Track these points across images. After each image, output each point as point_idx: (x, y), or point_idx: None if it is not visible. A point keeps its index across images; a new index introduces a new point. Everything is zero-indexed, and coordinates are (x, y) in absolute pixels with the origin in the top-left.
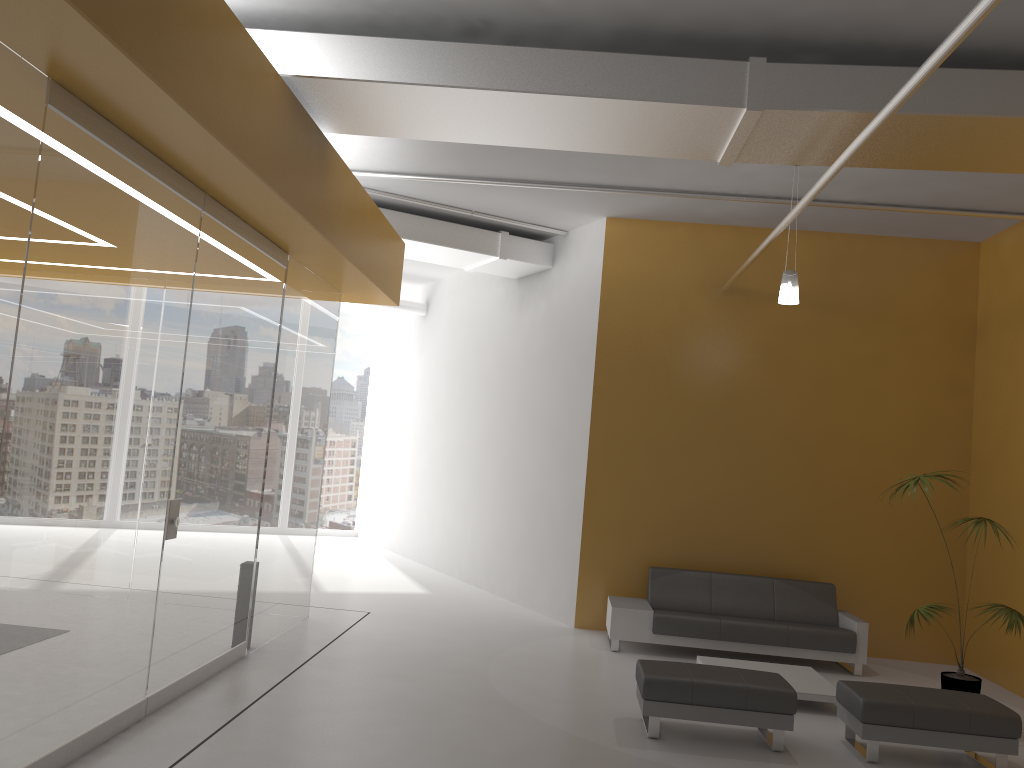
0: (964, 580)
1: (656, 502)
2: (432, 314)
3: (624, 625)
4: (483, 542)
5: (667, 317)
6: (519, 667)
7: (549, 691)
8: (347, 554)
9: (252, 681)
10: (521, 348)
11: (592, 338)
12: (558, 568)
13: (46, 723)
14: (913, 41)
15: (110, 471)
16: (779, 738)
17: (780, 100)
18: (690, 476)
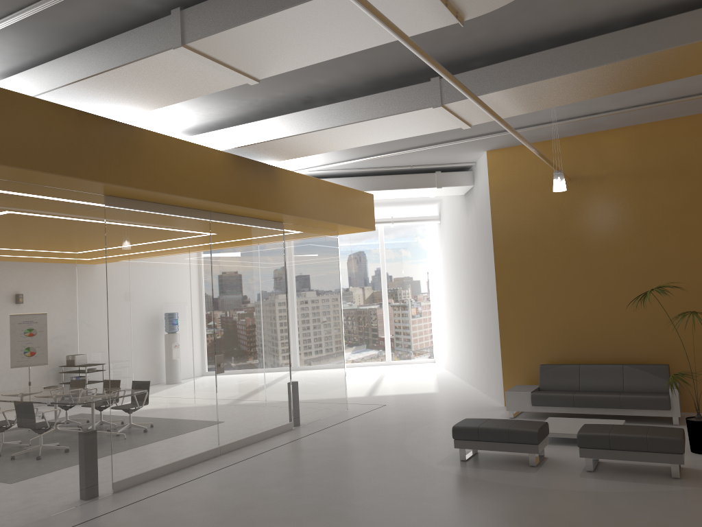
0: None
1: (544, 323)
2: (441, 221)
3: (514, 402)
4: (472, 359)
5: (533, 205)
6: (435, 429)
7: (435, 440)
8: (415, 373)
9: (283, 440)
10: (470, 237)
11: (490, 227)
12: (496, 370)
13: (156, 453)
14: (520, 41)
15: (173, 346)
16: (532, 458)
17: (450, 97)
18: (563, 304)
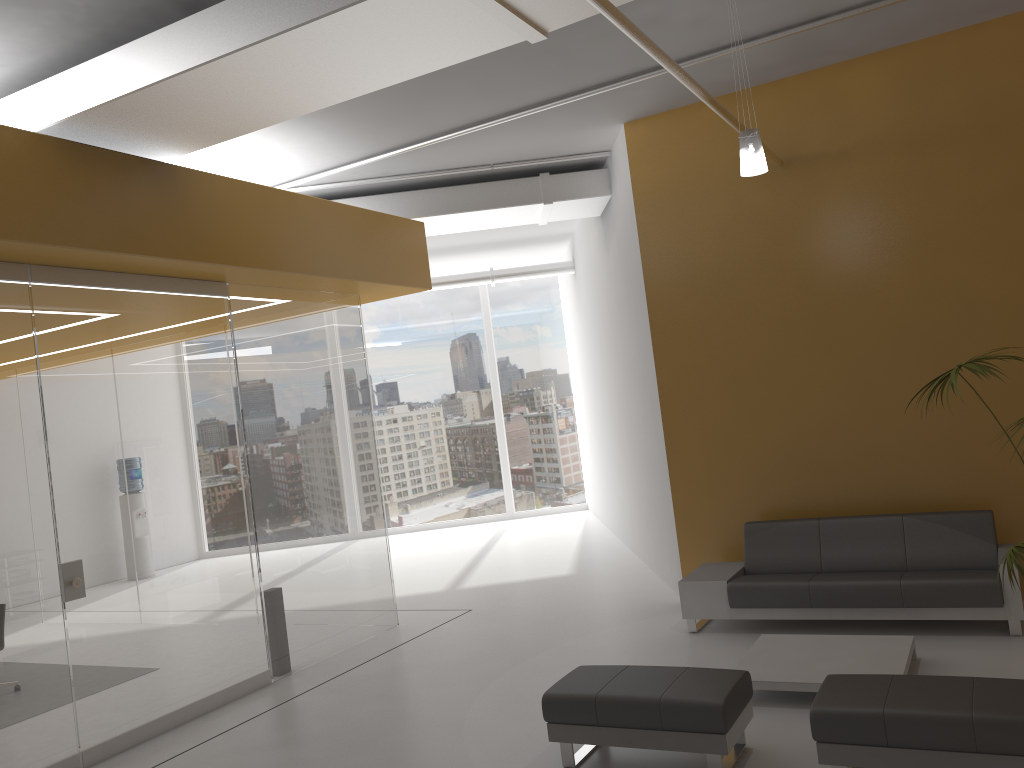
0: None
1: (749, 443)
2: (576, 271)
3: (696, 601)
4: (633, 509)
5: (716, 219)
6: (541, 669)
7: (531, 702)
8: (548, 534)
9: (235, 716)
10: (614, 292)
11: (640, 267)
12: (668, 534)
13: None
14: None
15: None
16: (715, 764)
17: None
18: (784, 404)
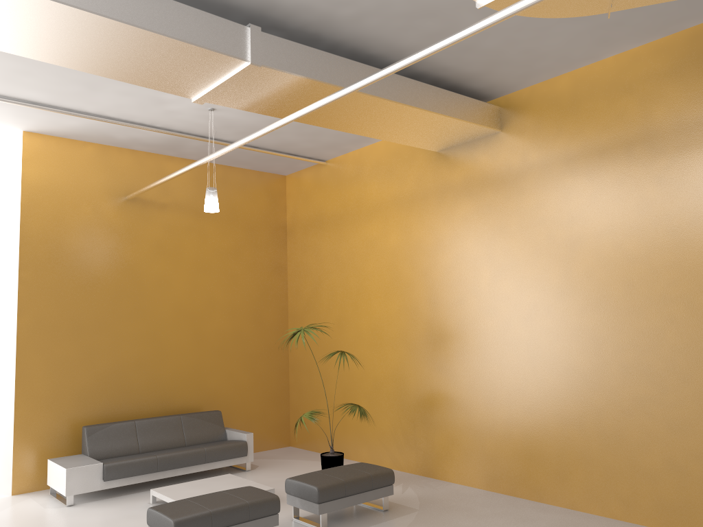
0: (289, 391)
1: (82, 372)
2: None
3: (78, 481)
4: None
5: (83, 219)
6: None
7: None
8: None
9: None
10: None
11: (14, 236)
12: None
13: None
14: (341, 40)
15: None
16: None
17: (271, 61)
18: (109, 347)
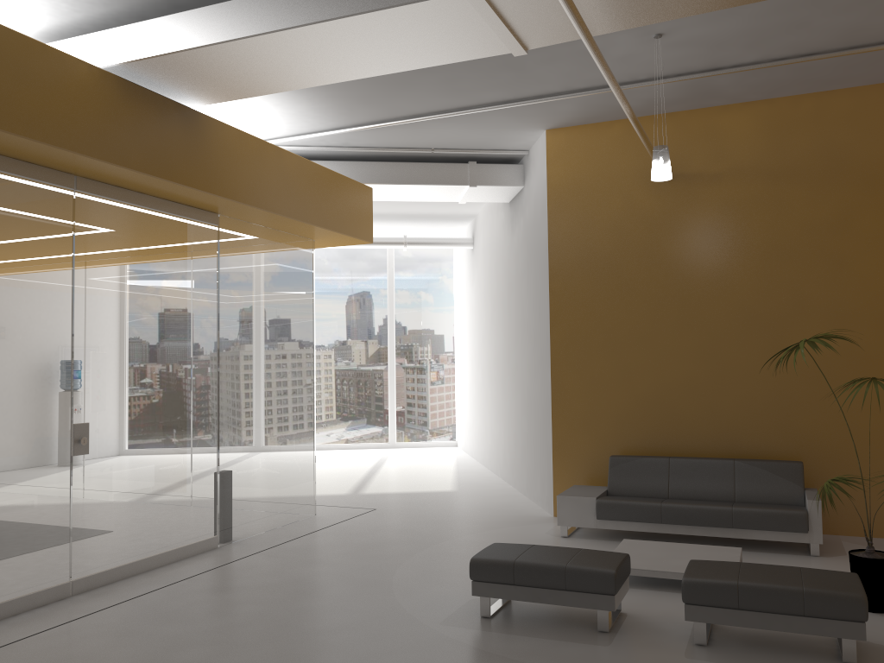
0: None
1: (618, 393)
2: (475, 246)
3: (569, 512)
4: (508, 443)
5: (612, 214)
6: (446, 553)
7: (443, 574)
8: (427, 461)
9: (193, 568)
10: (514, 264)
11: (546, 245)
12: (543, 462)
13: None
14: None
15: None
16: (603, 619)
17: None
18: (649, 365)
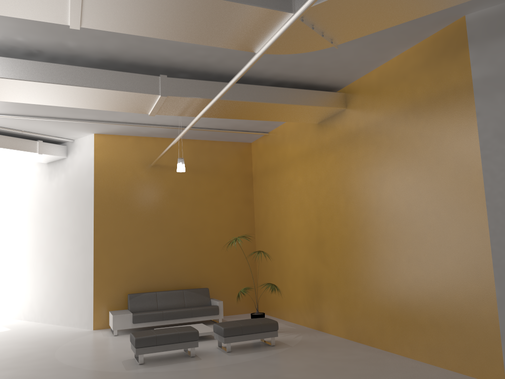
0: (256, 277)
1: (128, 264)
2: None
3: (119, 322)
4: (38, 298)
5: (127, 179)
6: (71, 351)
7: (89, 357)
8: None
9: None
10: (52, 197)
11: (91, 191)
12: (82, 303)
13: None
14: (221, 72)
15: None
16: (193, 351)
17: (173, 92)
18: (143, 250)
